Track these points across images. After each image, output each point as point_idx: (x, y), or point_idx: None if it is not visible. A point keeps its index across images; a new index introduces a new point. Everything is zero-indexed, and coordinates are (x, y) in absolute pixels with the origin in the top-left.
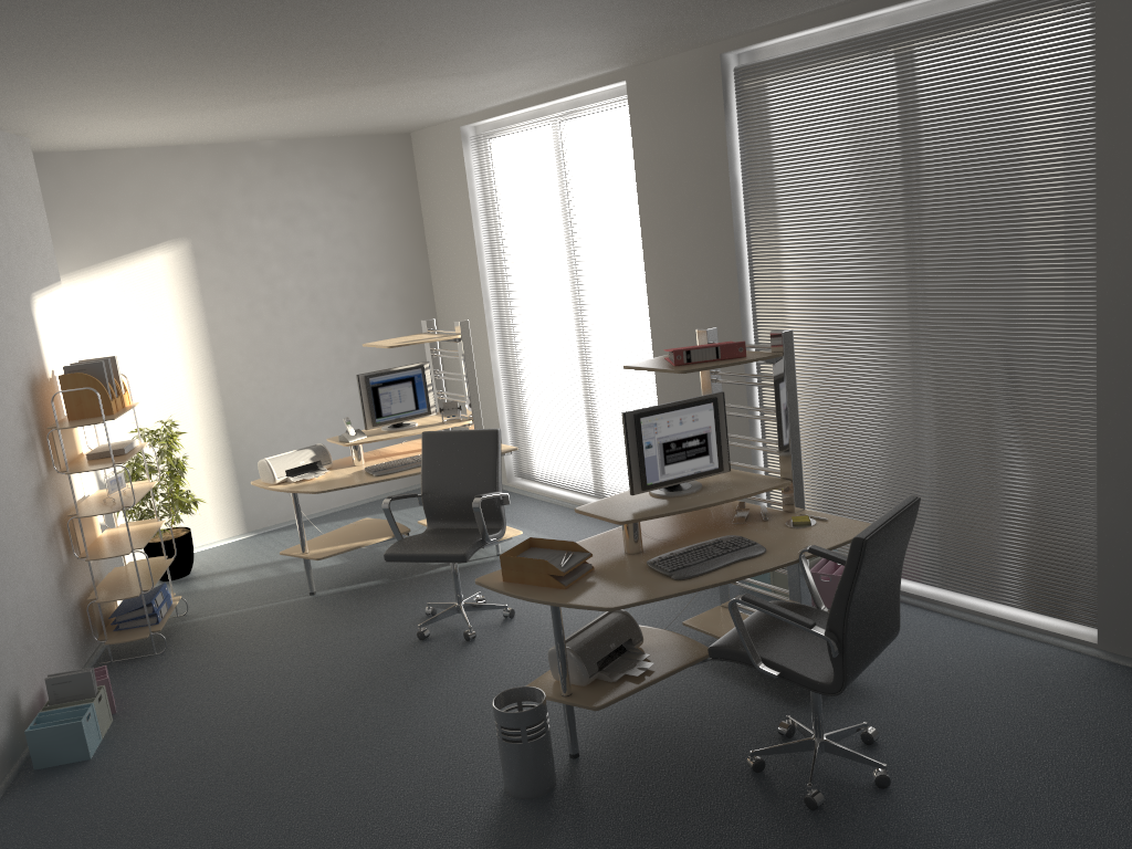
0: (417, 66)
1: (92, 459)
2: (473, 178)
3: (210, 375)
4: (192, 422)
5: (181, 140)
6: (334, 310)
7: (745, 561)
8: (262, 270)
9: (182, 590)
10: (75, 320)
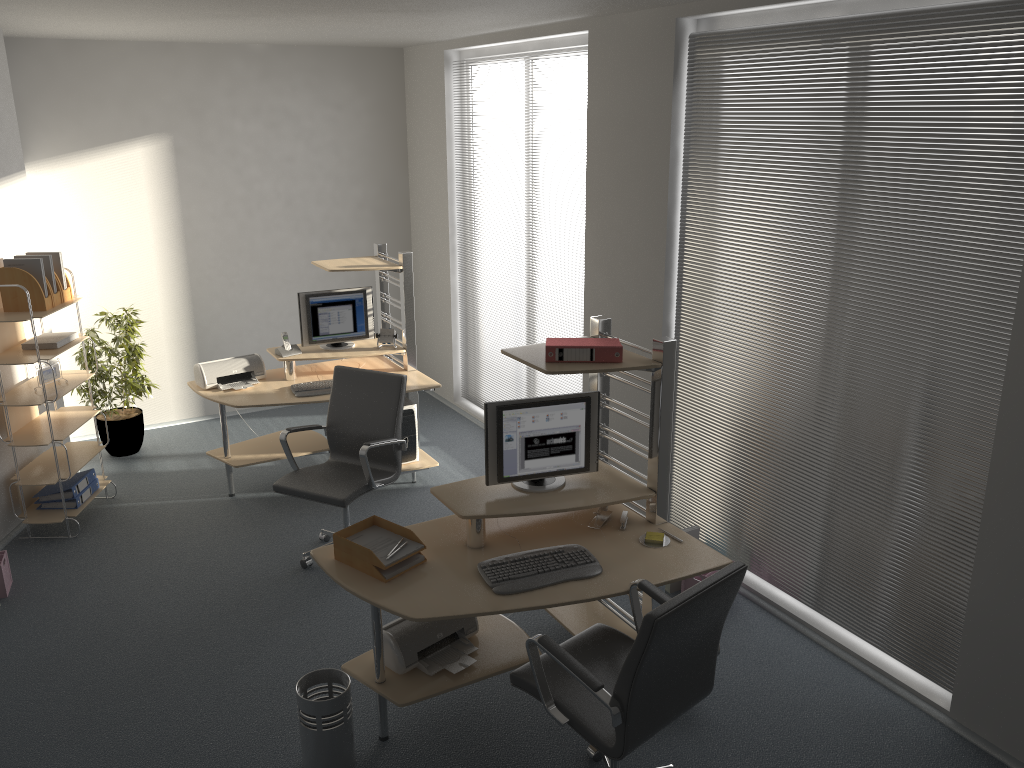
0: (349, 3)
1: (26, 349)
2: (452, 103)
3: (181, 266)
4: (160, 309)
5: (166, 39)
6: (308, 215)
7: (575, 581)
8: (241, 171)
9: (124, 470)
10: (54, 202)
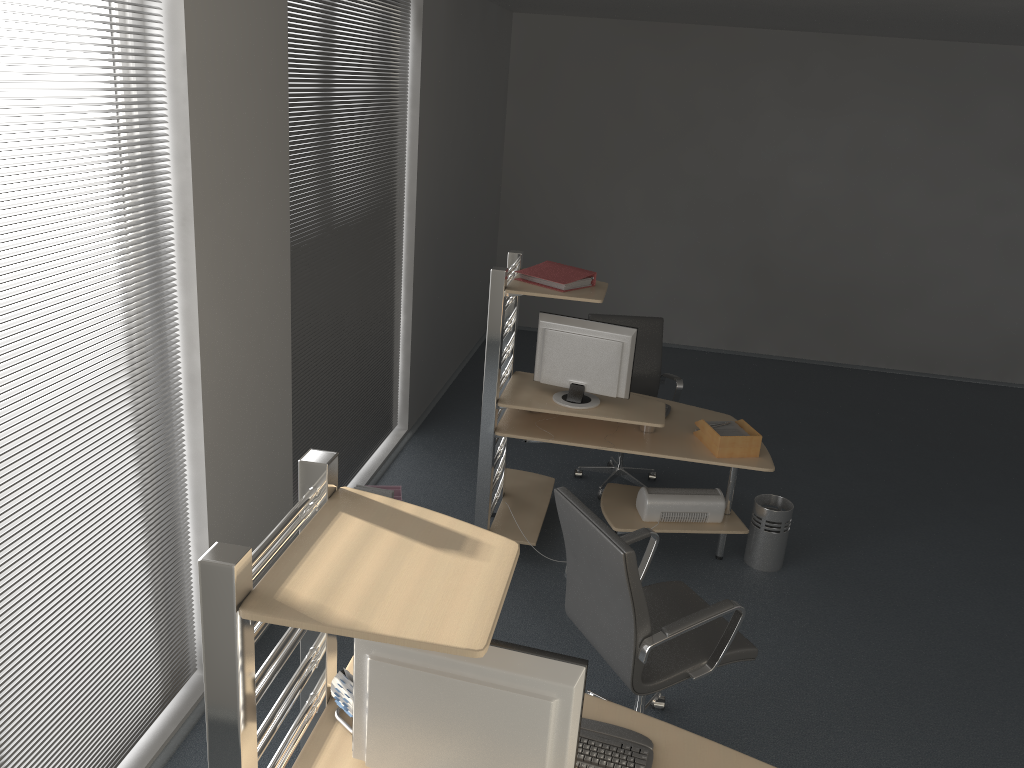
0: None
1: None
2: None
3: None
4: None
5: None
6: None
7: None
8: None
9: None
10: None
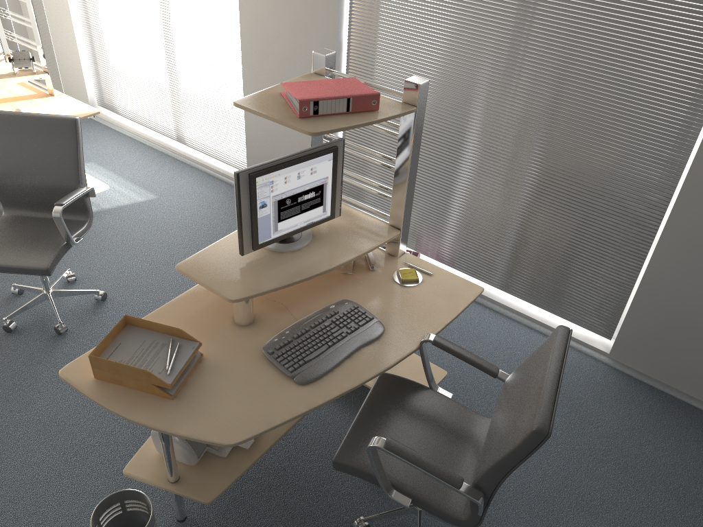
0: None
1: None
2: None
3: None
4: None
5: None
6: None
7: (366, 347)
8: None
9: None
10: None
